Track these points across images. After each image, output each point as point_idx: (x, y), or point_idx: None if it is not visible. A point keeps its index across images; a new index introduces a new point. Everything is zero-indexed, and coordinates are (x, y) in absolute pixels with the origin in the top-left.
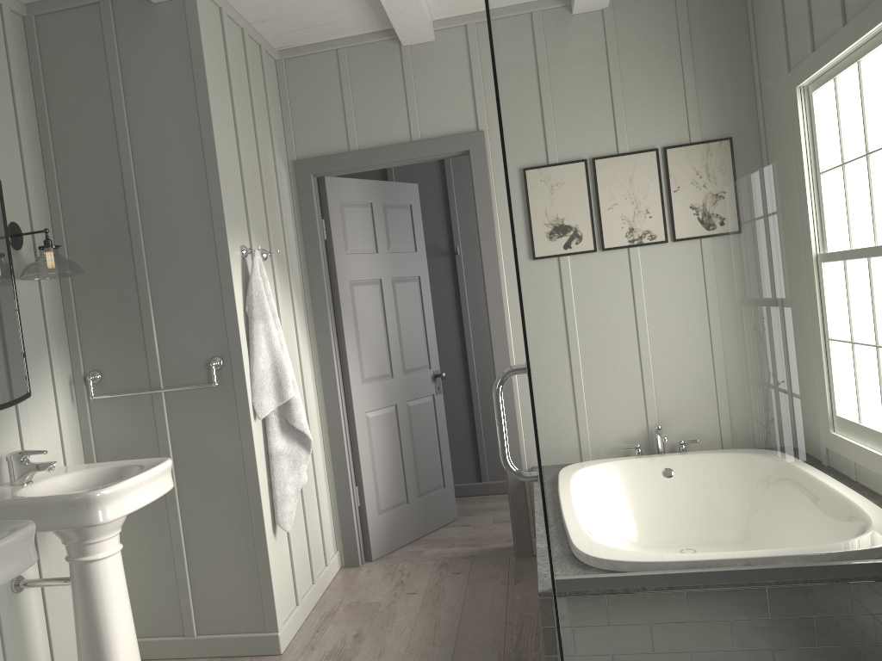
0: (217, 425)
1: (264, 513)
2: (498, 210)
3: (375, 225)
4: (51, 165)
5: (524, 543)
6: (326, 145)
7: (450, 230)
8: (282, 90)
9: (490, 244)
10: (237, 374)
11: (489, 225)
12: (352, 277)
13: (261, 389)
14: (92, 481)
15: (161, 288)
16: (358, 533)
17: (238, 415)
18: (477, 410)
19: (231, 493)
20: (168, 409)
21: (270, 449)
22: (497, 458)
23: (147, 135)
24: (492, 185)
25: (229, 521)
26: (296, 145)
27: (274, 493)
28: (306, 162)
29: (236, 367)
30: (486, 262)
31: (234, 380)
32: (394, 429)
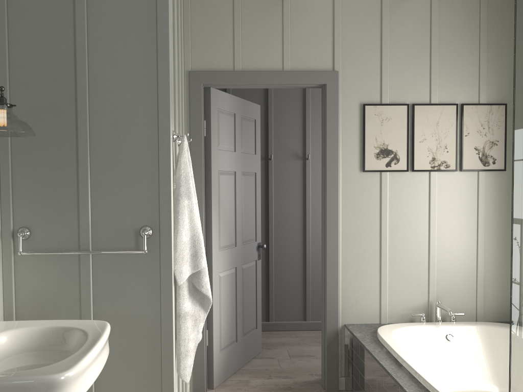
0: (139, 288)
1: (174, 368)
2: (341, 132)
3: (235, 131)
4: (3, 30)
5: (333, 381)
6: (216, 62)
7: (266, 142)
8: (185, 14)
9: (333, 156)
10: (164, 244)
11: (334, 142)
12: (220, 168)
13: (182, 258)
14: (26, 341)
15: (100, 159)
16: (206, 367)
17: (160, 280)
18: (272, 271)
19: (145, 349)
20: (93, 269)
21: (179, 310)
22: (281, 305)
23: (104, 18)
24: (339, 112)
25: (140, 374)
26: (192, 59)
27: (179, 349)
28: (199, 73)
29: (164, 237)
30: (329, 169)
31: (161, 249)
32: (233, 285)
